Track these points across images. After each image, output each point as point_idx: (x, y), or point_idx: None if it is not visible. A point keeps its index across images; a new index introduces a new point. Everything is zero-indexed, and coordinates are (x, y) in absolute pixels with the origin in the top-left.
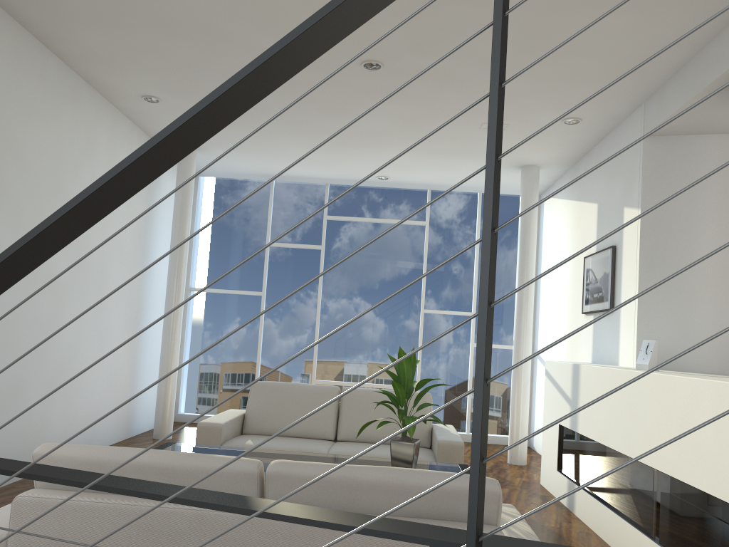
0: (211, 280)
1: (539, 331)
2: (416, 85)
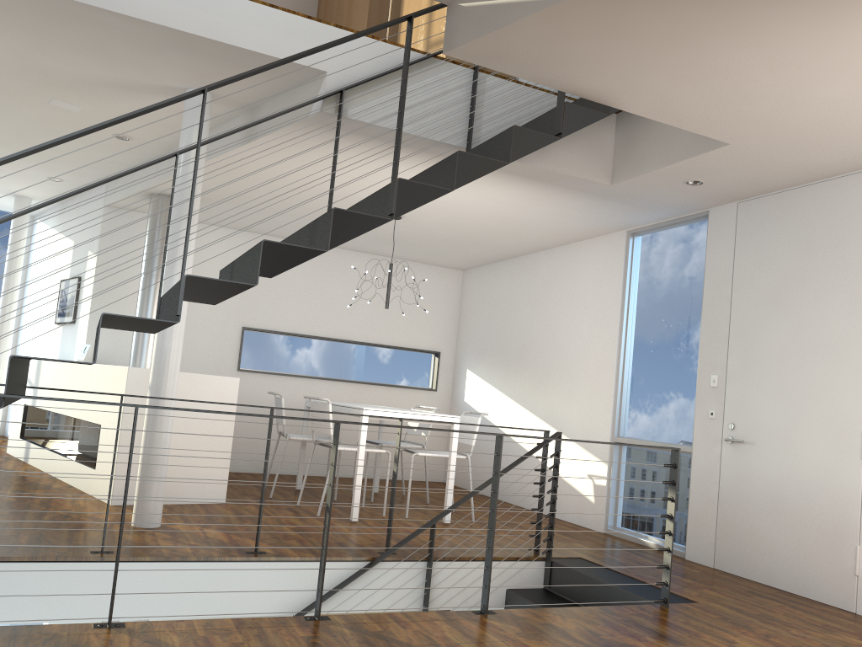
0: None
1: (22, 336)
2: None
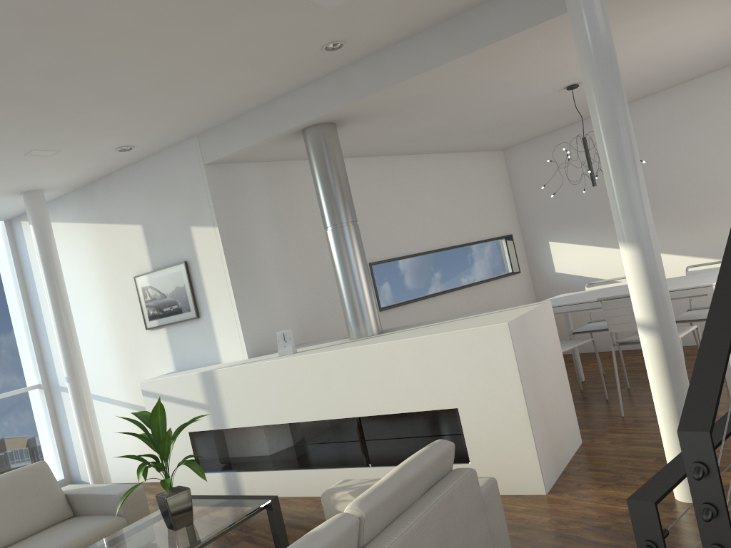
0: None
1: (56, 363)
2: (3, 109)
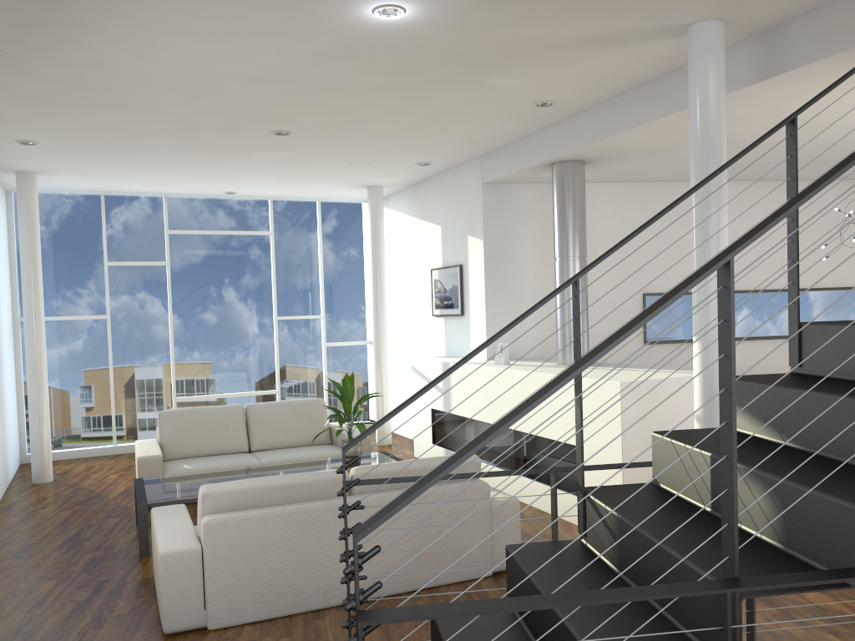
0: (44, 308)
1: None
2: (310, 143)
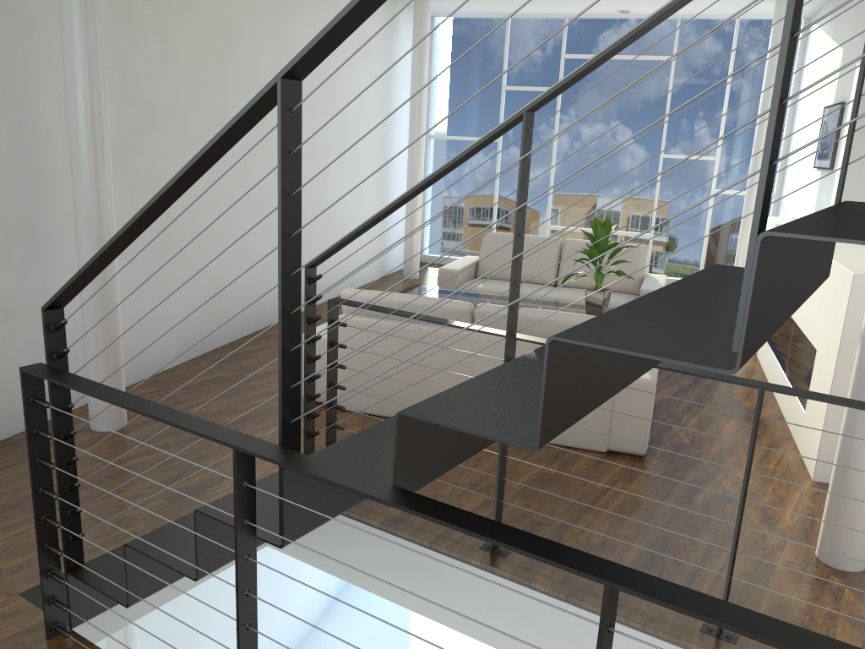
0: (449, 128)
1: (786, 178)
2: None
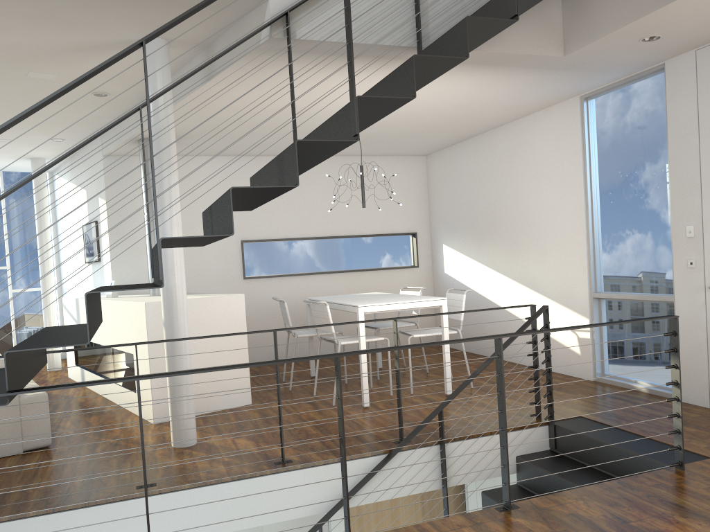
0: None
1: (64, 274)
2: None
